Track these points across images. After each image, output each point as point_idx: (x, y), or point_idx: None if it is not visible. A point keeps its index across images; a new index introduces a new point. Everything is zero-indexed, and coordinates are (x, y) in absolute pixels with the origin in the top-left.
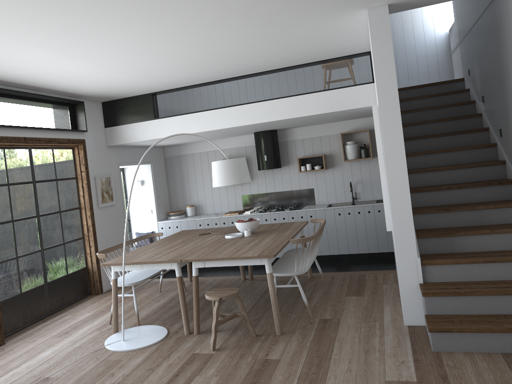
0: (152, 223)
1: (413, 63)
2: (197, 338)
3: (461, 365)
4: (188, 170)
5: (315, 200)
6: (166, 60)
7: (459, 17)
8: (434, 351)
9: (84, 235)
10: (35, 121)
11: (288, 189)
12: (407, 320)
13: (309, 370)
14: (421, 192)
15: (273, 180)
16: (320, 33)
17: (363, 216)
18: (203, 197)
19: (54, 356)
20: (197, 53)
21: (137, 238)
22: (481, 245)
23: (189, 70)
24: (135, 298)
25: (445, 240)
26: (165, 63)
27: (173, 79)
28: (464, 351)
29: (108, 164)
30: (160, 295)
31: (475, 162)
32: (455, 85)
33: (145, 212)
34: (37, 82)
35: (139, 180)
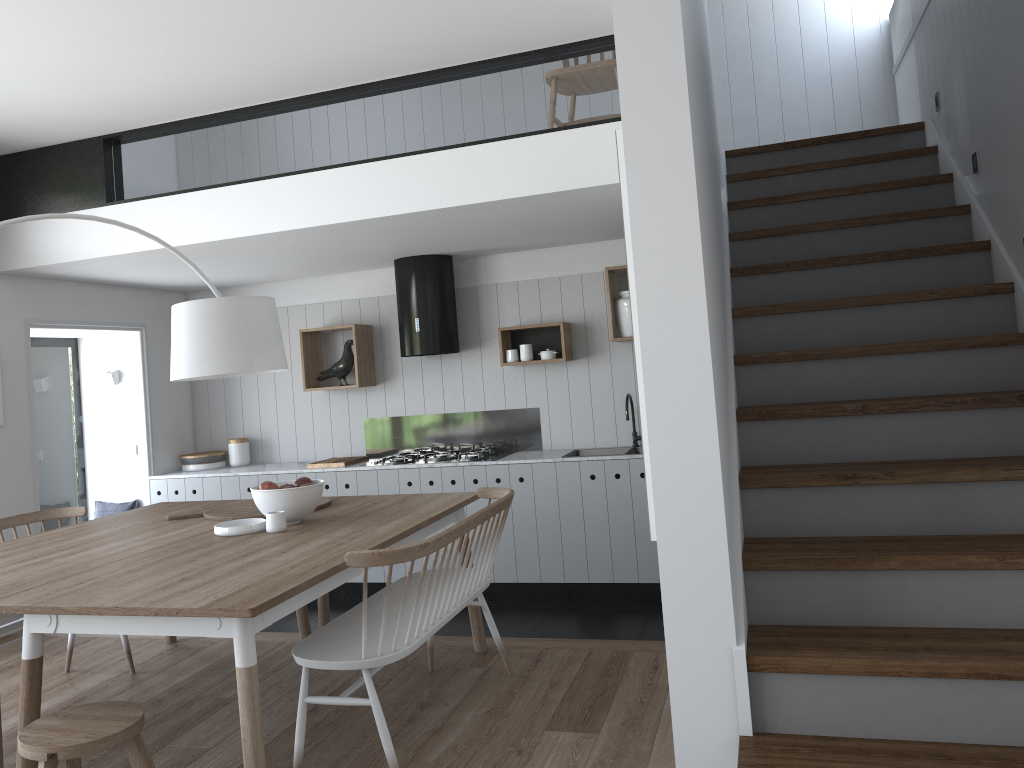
0: (136, 480)
1: (796, 97)
2: None
3: None
4: None
5: (543, 438)
6: None
7: None
8: None
9: None
10: None
11: (476, 408)
12: None
13: None
14: (777, 421)
15: (441, 384)
16: None
17: None
18: (274, 420)
19: None
20: None
21: None
22: (960, 607)
23: (150, 54)
24: None
25: (840, 583)
26: (45, 11)
27: (128, 86)
28: None
29: None
30: (58, 683)
31: (948, 338)
32: (899, 141)
33: (122, 450)
34: None
35: (111, 370)
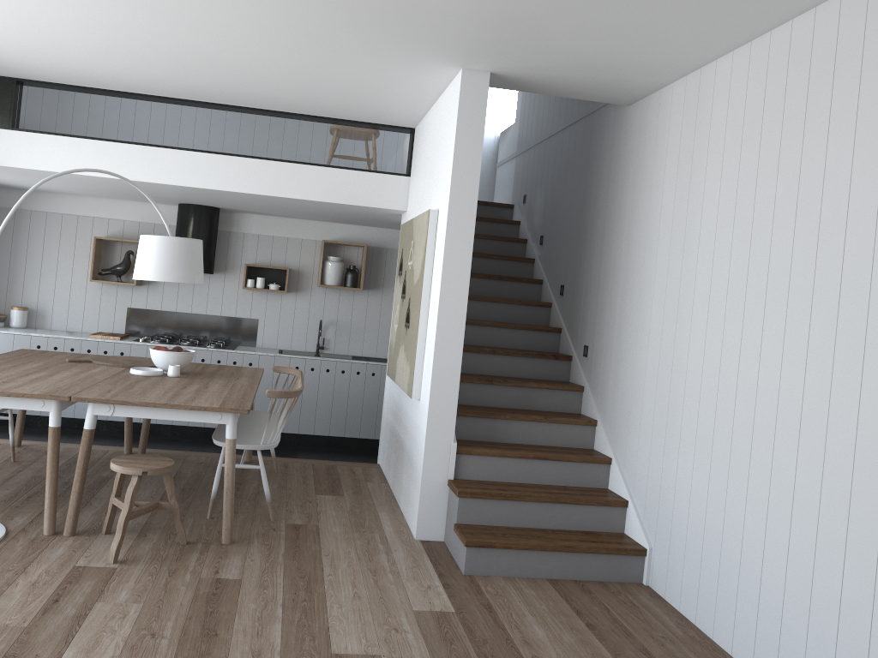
0: None
1: None
2: (73, 542)
3: (504, 592)
4: (30, 241)
5: (257, 339)
6: (105, 31)
7: (525, 120)
8: (466, 574)
9: None
10: None
11: (215, 313)
12: (421, 532)
13: (296, 596)
14: None
15: (192, 293)
16: (375, 78)
17: (333, 377)
18: (50, 297)
19: None
20: (169, 40)
21: None
22: (528, 436)
23: (126, 63)
24: None
25: (486, 423)
26: (97, 36)
27: (83, 68)
28: (503, 576)
29: None
30: None
31: (521, 323)
32: (501, 211)
33: None
34: None
35: None
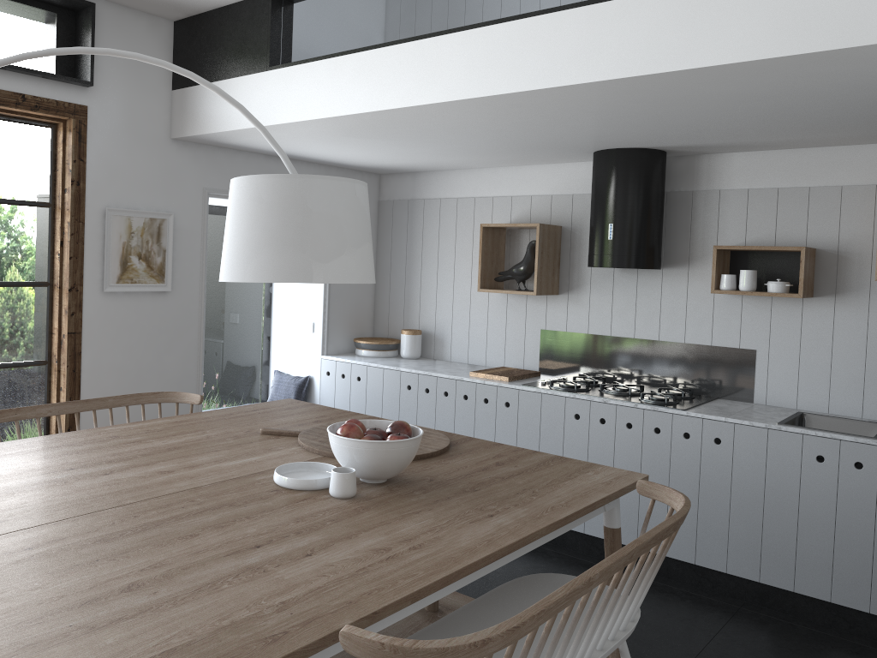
0: (310, 357)
1: None
2: None
3: None
4: (424, 241)
5: (755, 388)
6: None
7: None
8: None
9: (51, 356)
10: None
11: (673, 338)
12: None
13: None
14: None
15: (633, 304)
16: None
17: None
18: (448, 316)
19: None
20: None
21: (111, 399)
22: None
23: None
24: None
25: None
26: None
27: None
28: None
29: (166, 186)
30: None
31: None
32: None
33: (301, 326)
34: None
35: None
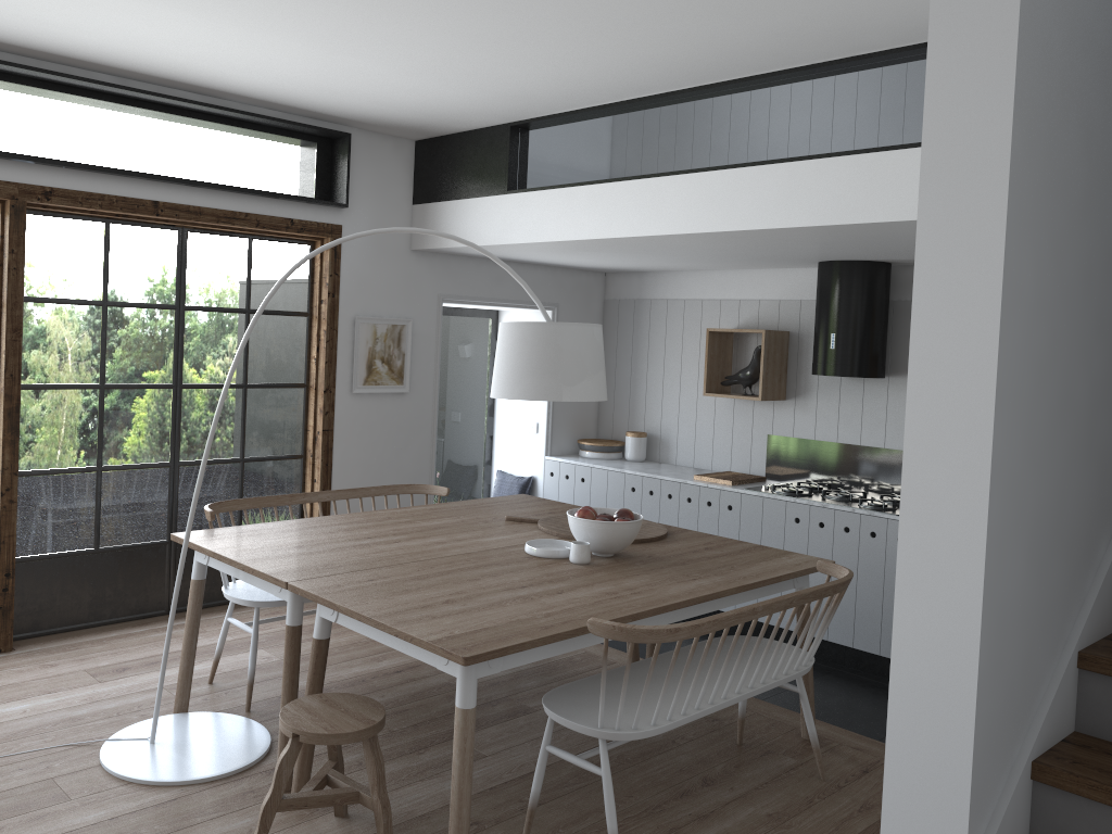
0: (533, 457)
1: None
2: (279, 814)
3: None
4: (650, 342)
5: None
6: (407, 14)
7: None
8: None
9: (306, 450)
10: (209, 169)
11: (898, 446)
12: None
13: None
14: None
15: (860, 411)
16: None
17: None
18: (674, 419)
19: (9, 722)
20: None
21: (373, 489)
22: None
23: (526, 55)
24: (254, 641)
25: None
26: (418, 25)
27: (517, 82)
28: None
29: (405, 294)
30: None
31: None
32: None
33: (525, 426)
34: (176, 72)
35: None
